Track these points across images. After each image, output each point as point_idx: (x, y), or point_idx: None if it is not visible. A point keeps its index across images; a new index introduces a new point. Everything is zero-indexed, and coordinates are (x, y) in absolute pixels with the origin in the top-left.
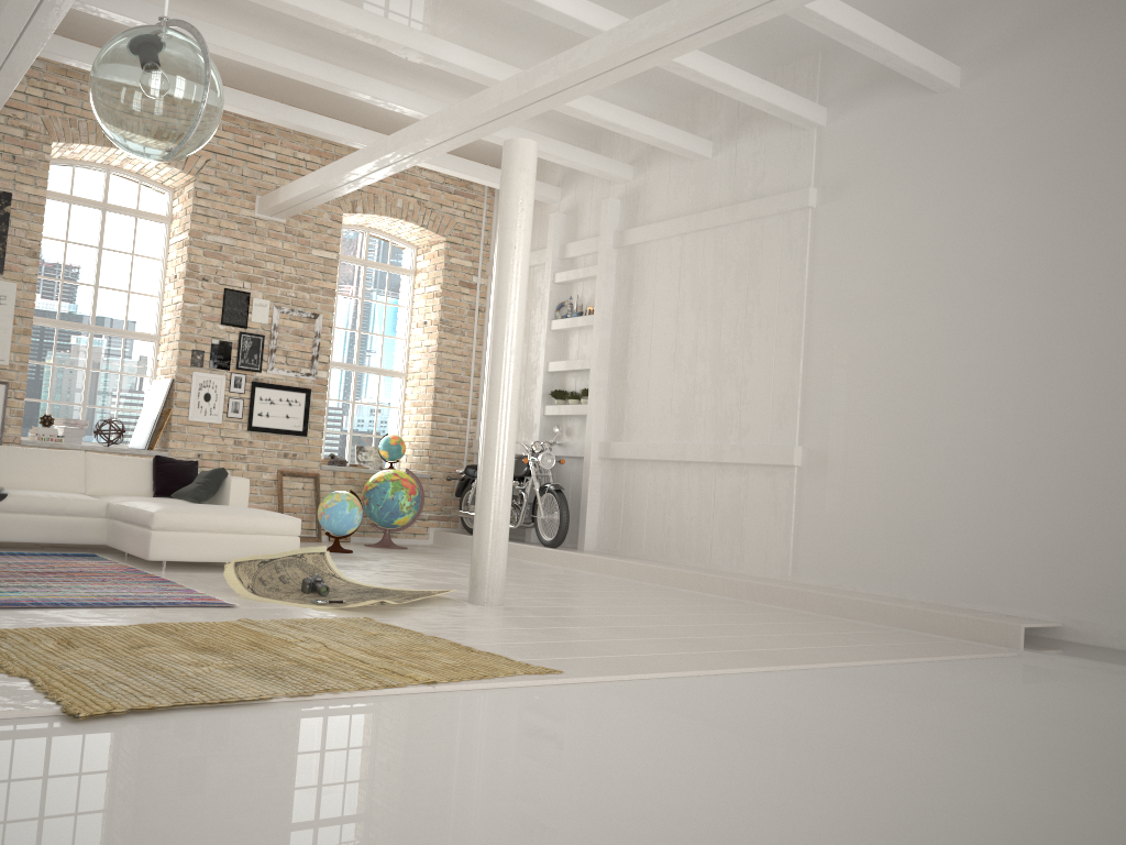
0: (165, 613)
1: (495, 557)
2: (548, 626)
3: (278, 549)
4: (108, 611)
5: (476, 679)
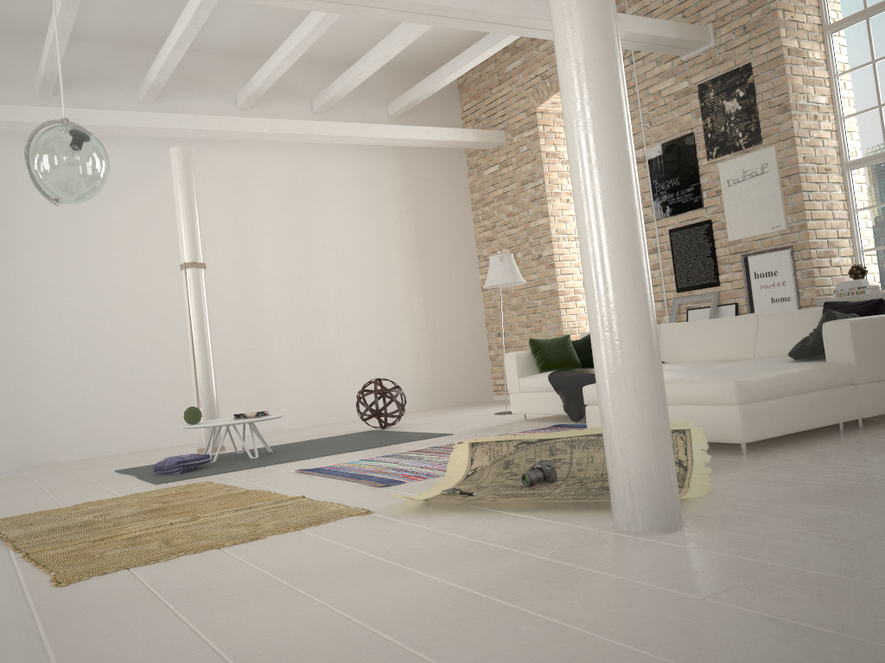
0: (320, 485)
1: (607, 446)
2: (424, 567)
3: (711, 424)
4: (314, 479)
5: (33, 564)
